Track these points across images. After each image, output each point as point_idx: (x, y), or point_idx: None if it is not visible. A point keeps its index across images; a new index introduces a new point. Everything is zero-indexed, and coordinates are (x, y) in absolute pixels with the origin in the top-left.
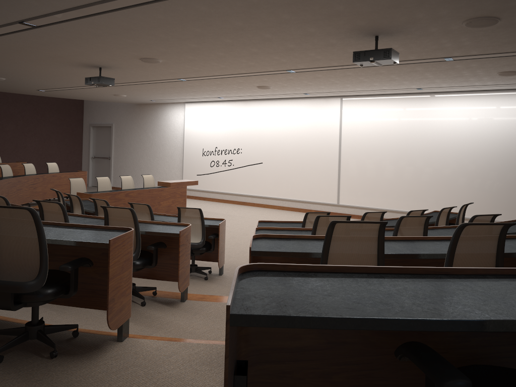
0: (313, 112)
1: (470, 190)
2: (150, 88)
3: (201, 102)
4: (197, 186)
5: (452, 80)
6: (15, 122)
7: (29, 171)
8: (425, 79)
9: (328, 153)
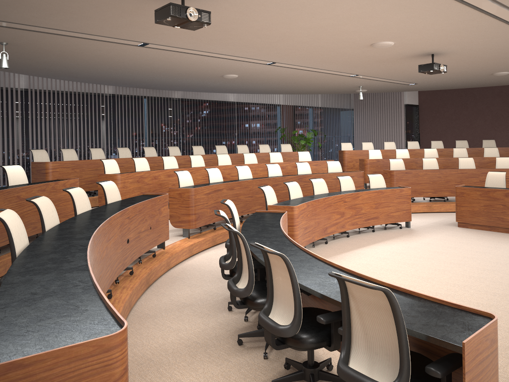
0: None
1: None
2: None
3: None
4: None
5: None
6: None
7: None
8: None
9: None
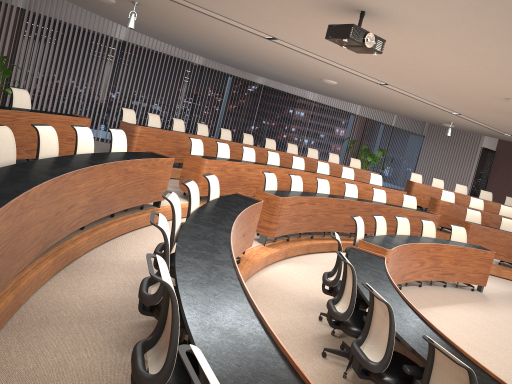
0: None
1: None
2: None
3: None
4: None
5: None
6: None
7: None
8: None
9: None
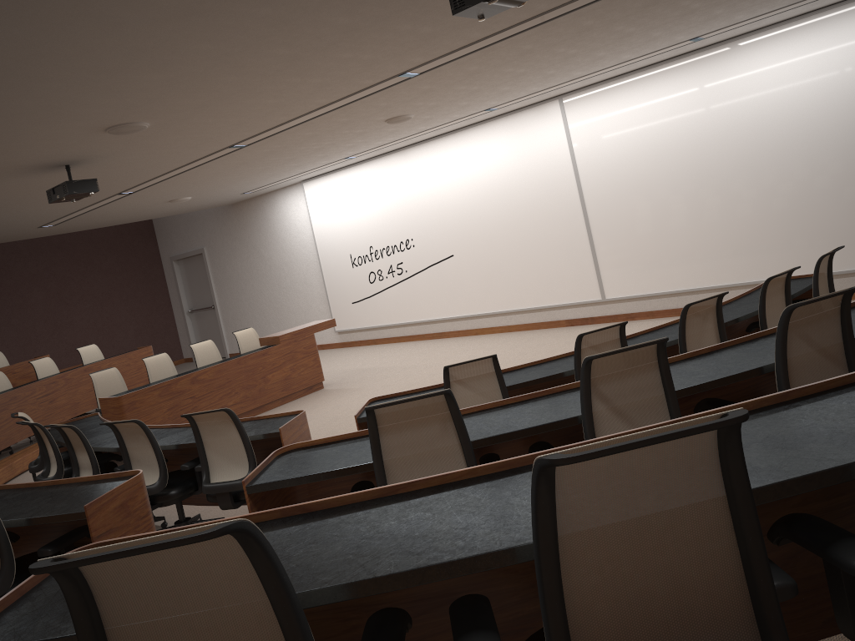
0: (517, 140)
1: (853, 212)
2: (211, 175)
3: (327, 174)
4: (357, 322)
5: (750, 1)
6: (44, 286)
7: (45, 372)
8: (689, 15)
9: (562, 210)
